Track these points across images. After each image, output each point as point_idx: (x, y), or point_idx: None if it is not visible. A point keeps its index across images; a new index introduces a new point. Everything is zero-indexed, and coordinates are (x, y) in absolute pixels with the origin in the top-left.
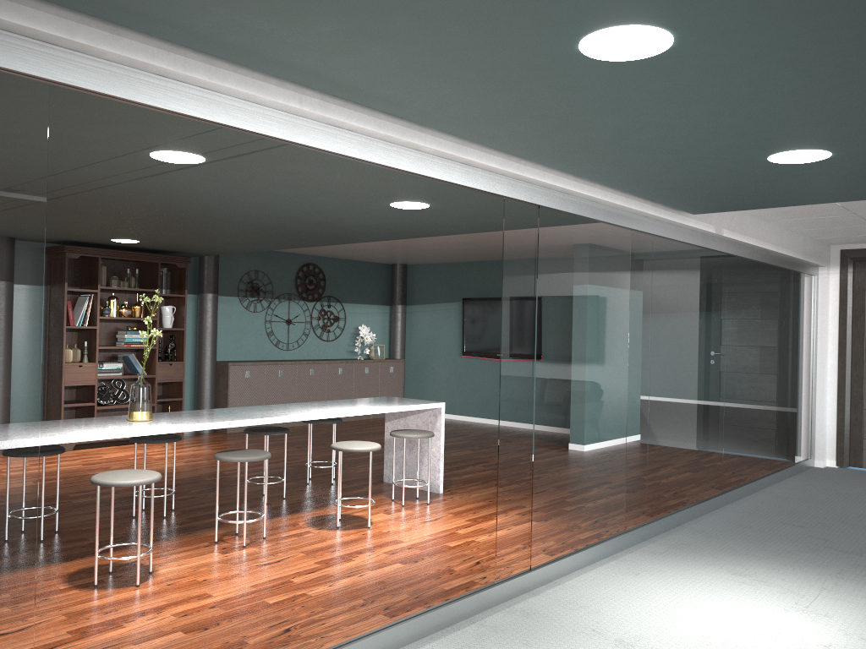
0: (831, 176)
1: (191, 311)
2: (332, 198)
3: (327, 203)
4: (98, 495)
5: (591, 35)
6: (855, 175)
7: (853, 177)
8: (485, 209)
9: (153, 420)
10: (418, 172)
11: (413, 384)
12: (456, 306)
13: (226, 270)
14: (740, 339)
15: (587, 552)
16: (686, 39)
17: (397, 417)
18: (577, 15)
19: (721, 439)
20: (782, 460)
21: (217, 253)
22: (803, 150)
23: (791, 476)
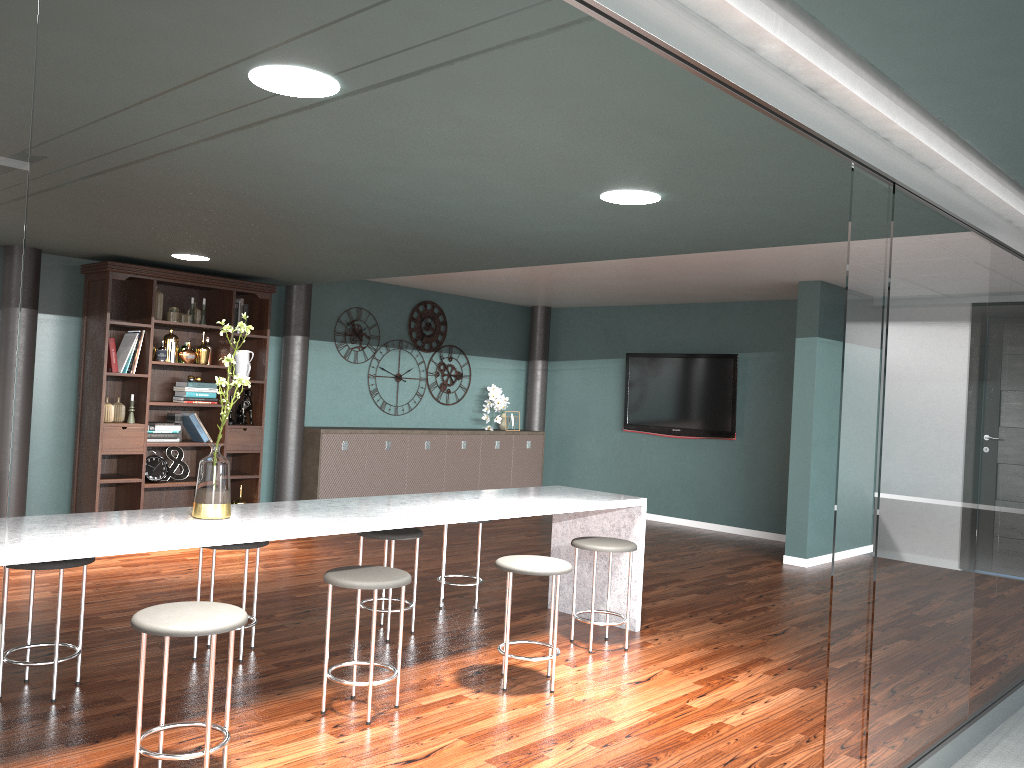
0: None
1: (273, 359)
2: (516, 180)
3: (504, 191)
4: (143, 648)
5: None
6: None
7: None
8: (742, 208)
9: (232, 517)
10: (750, 91)
11: (554, 464)
12: (616, 363)
13: (320, 306)
14: None
15: (931, 761)
16: None
17: (571, 517)
18: None
19: None
20: None
21: (312, 281)
22: None
23: None
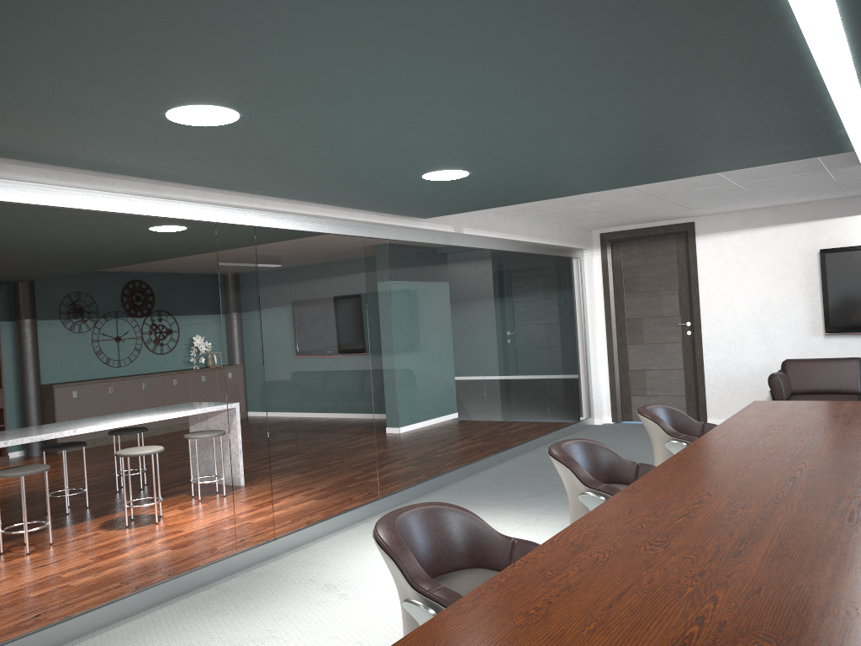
0: (492, 186)
1: (10, 338)
2: (90, 227)
3: (90, 231)
4: None
5: (168, 112)
6: (509, 184)
7: (511, 186)
8: None
9: None
10: (114, 211)
11: None
12: None
13: (44, 295)
14: (497, 321)
15: (337, 518)
16: (246, 111)
17: (199, 421)
18: (142, 102)
19: (484, 410)
20: (557, 421)
21: (28, 280)
22: (442, 171)
23: (567, 435)
